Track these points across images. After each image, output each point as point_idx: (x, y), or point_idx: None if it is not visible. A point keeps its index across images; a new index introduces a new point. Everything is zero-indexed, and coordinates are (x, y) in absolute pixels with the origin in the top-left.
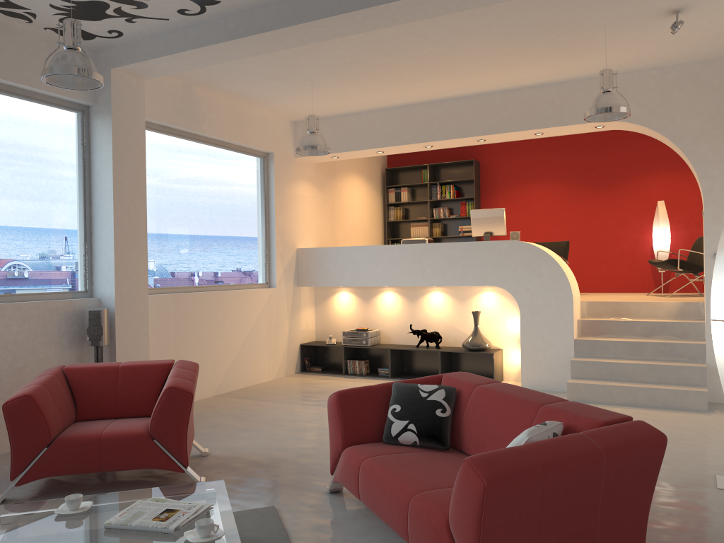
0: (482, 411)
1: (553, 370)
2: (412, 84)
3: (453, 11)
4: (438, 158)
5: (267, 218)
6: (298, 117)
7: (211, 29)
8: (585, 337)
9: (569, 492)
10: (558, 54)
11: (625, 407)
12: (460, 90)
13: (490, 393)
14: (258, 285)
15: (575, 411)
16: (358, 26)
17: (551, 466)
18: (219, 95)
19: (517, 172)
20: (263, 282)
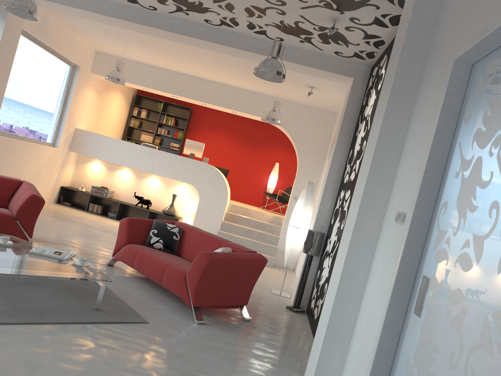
0: (195, 240)
1: None
2: (180, 63)
3: (224, 53)
4: (169, 99)
5: (64, 105)
6: (101, 50)
7: (92, 3)
8: (227, 221)
9: (232, 271)
10: (257, 81)
11: None
12: (202, 75)
13: (200, 233)
14: (48, 143)
15: (237, 246)
16: (175, 39)
17: (230, 261)
18: (62, 23)
19: (211, 123)
20: (51, 142)
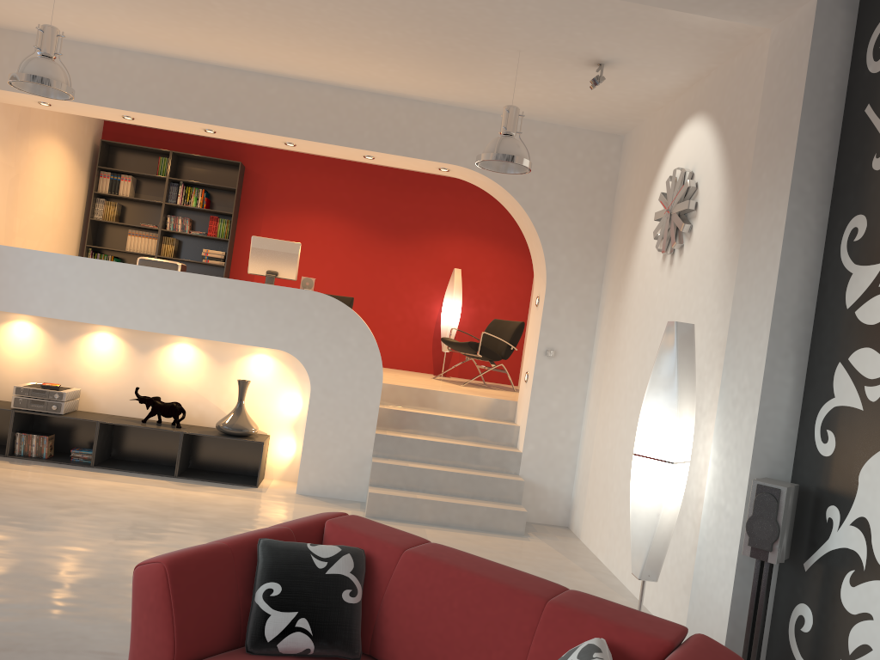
0: (426, 598)
1: (342, 471)
2: (222, 34)
3: None
4: (185, 146)
5: None
6: None
7: None
8: (385, 431)
9: None
10: (440, 65)
11: (437, 528)
12: (282, 67)
13: (437, 567)
14: None
15: (611, 618)
16: None
17: None
18: None
19: (293, 194)
20: None
